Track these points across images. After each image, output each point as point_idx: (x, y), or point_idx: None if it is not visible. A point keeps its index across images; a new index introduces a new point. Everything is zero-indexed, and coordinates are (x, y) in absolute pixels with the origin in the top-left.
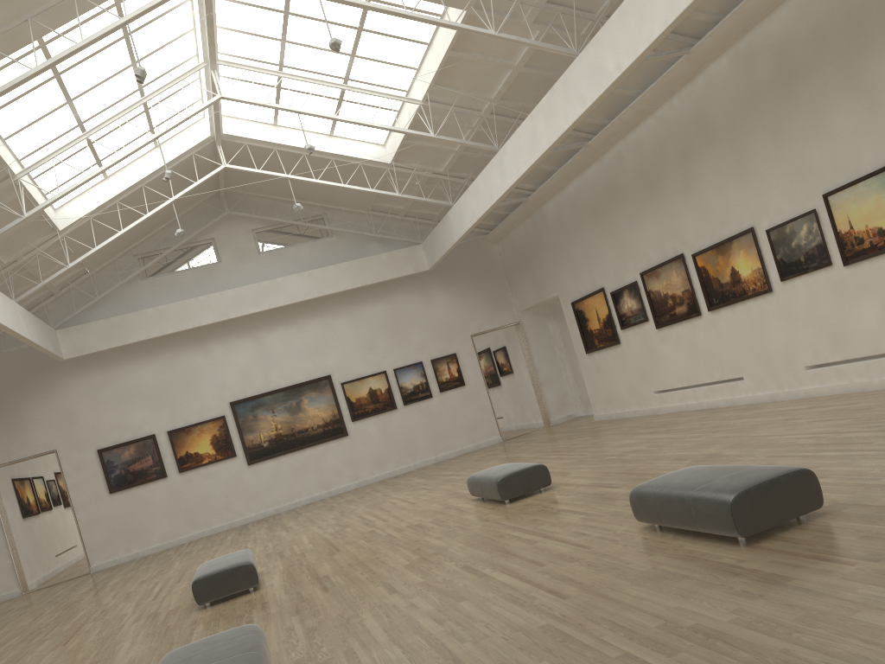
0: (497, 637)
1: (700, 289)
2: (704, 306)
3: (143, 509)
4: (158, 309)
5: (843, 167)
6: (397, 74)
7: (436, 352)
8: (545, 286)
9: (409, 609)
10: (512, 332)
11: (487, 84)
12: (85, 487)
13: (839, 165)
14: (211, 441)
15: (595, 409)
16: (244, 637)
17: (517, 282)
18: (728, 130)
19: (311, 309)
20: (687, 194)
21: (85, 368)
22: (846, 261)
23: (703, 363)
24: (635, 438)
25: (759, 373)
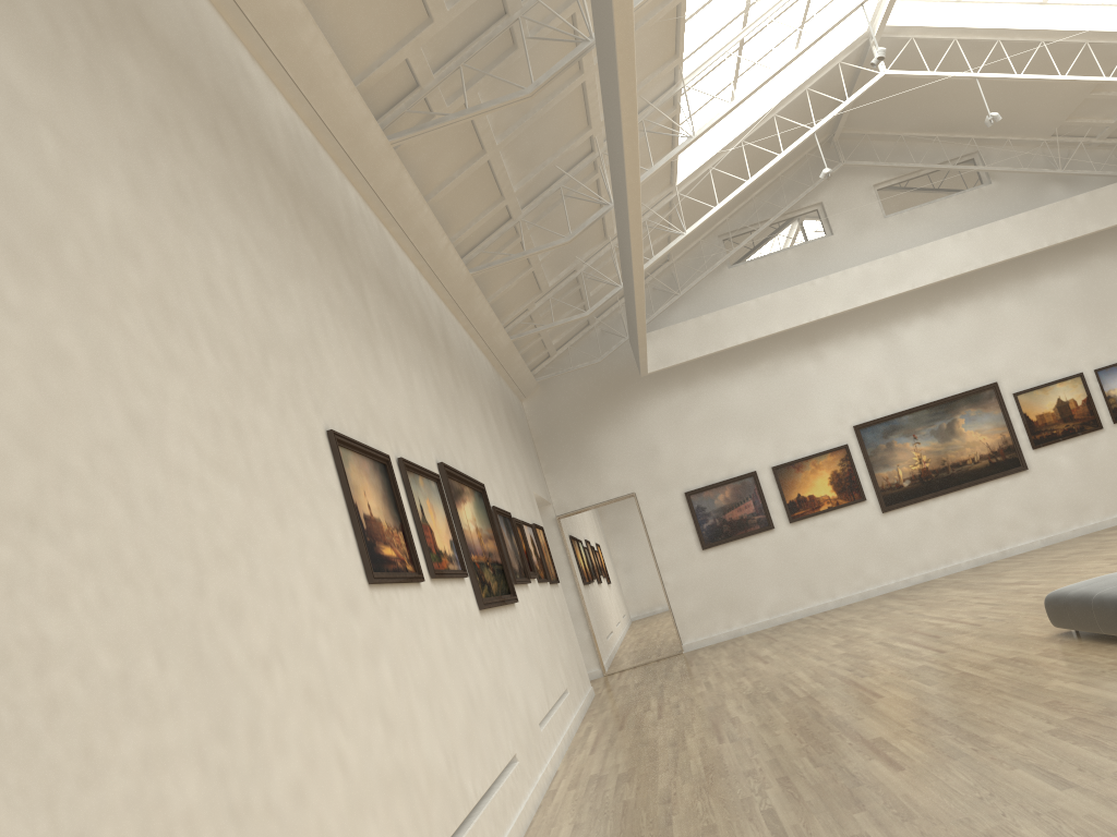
0: None
1: None
2: None
3: (745, 571)
4: (761, 301)
5: None
6: None
7: None
8: None
9: None
10: None
11: None
12: (671, 541)
13: None
14: (830, 480)
15: None
16: None
17: None
18: None
19: (963, 290)
20: None
21: (665, 387)
22: None
23: None
24: None
25: None
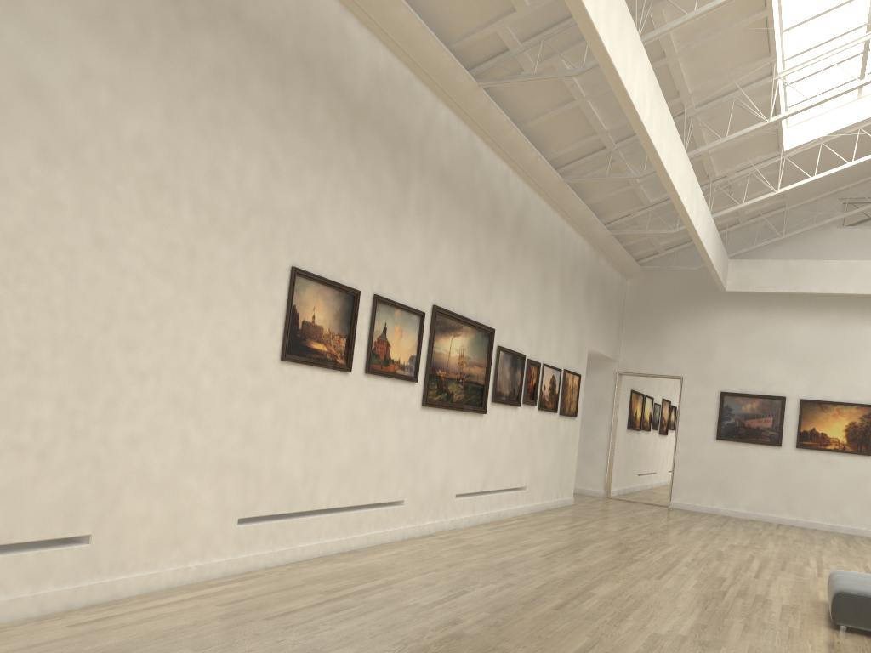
0: None
1: None
2: None
3: (742, 469)
4: (846, 264)
5: None
6: None
7: None
8: None
9: None
10: None
11: None
12: (694, 423)
13: None
14: (846, 427)
15: None
16: None
17: None
18: None
19: None
20: None
21: (741, 306)
22: None
23: None
24: None
25: None
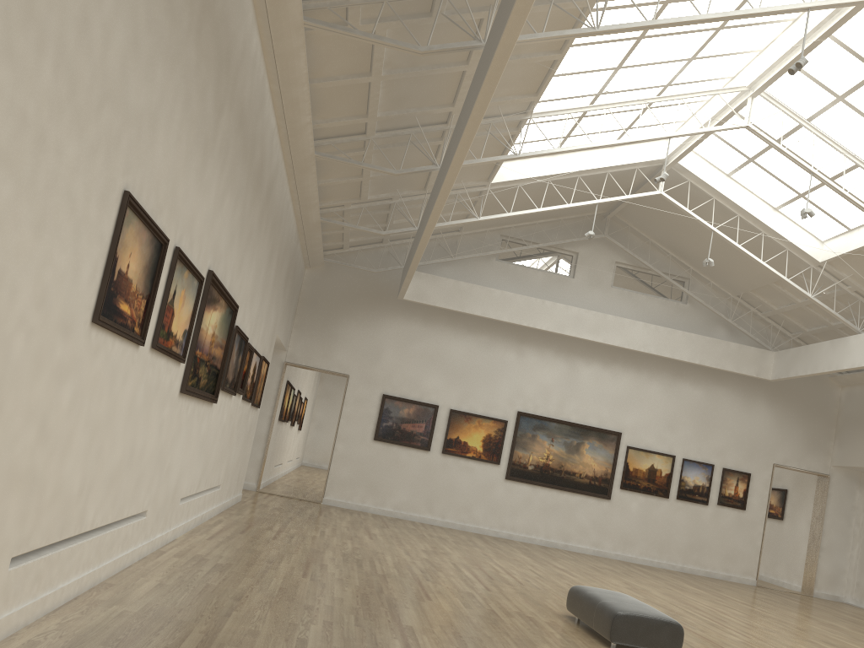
0: None
1: None
2: None
3: (394, 470)
4: (504, 294)
5: None
6: None
7: (731, 462)
8: None
9: None
10: (809, 481)
11: None
12: (355, 422)
13: None
14: (483, 438)
15: None
16: None
17: (850, 435)
18: None
19: (633, 362)
20: None
21: (410, 315)
22: None
23: None
24: None
25: None
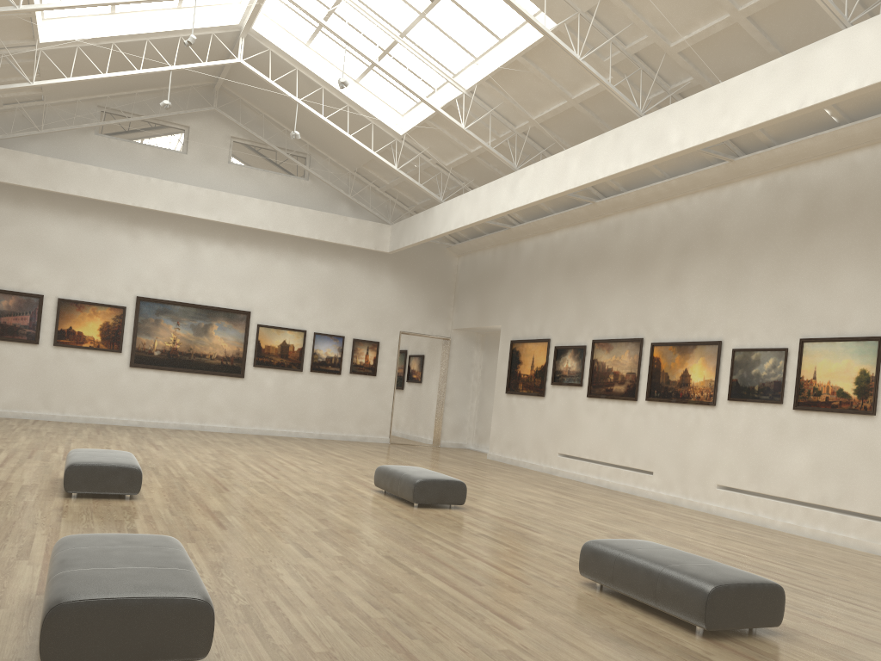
0: (453, 646)
1: (646, 377)
2: (643, 394)
3: None
4: (103, 171)
5: (829, 322)
6: (453, 54)
7: (361, 333)
8: (491, 315)
9: (333, 581)
10: (438, 345)
11: (536, 104)
12: None
13: (827, 319)
14: (101, 327)
15: (492, 448)
16: (172, 550)
17: (463, 300)
18: (735, 245)
19: (258, 240)
20: (671, 286)
21: None
22: (797, 406)
23: (619, 445)
24: (538, 490)
25: (670, 474)
